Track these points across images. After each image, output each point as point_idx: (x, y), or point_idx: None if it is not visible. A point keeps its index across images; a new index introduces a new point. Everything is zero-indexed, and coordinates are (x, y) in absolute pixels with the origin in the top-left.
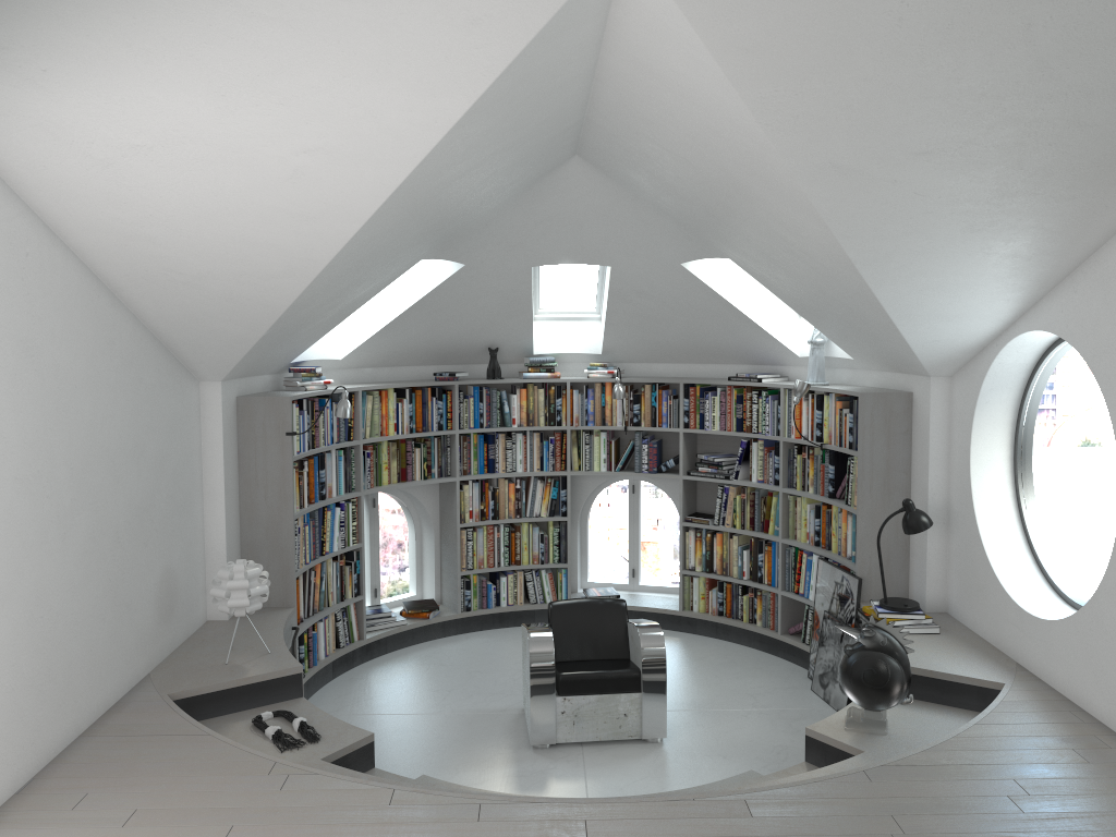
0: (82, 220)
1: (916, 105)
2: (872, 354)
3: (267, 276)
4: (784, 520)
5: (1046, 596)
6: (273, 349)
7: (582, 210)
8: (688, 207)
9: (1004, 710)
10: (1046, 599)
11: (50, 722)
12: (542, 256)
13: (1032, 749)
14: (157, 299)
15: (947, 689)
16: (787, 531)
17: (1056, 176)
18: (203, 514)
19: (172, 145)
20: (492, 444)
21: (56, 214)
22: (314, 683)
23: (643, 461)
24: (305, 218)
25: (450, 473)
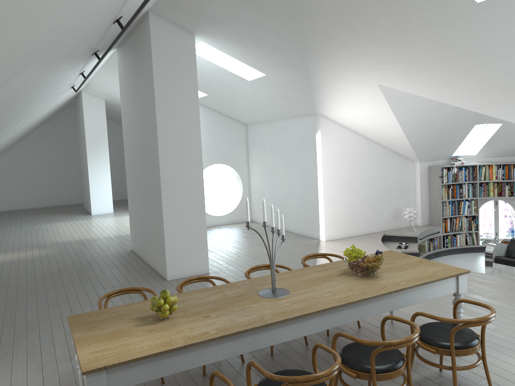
0: (357, 130)
1: (471, 95)
2: None
3: (397, 138)
4: None
5: None
6: (431, 153)
7: None
8: None
9: None
10: None
11: (351, 229)
12: None
13: None
14: (384, 143)
15: None
16: None
17: None
18: (415, 197)
19: (356, 117)
20: None
21: (353, 129)
22: (452, 251)
23: None
24: (389, 127)
25: None
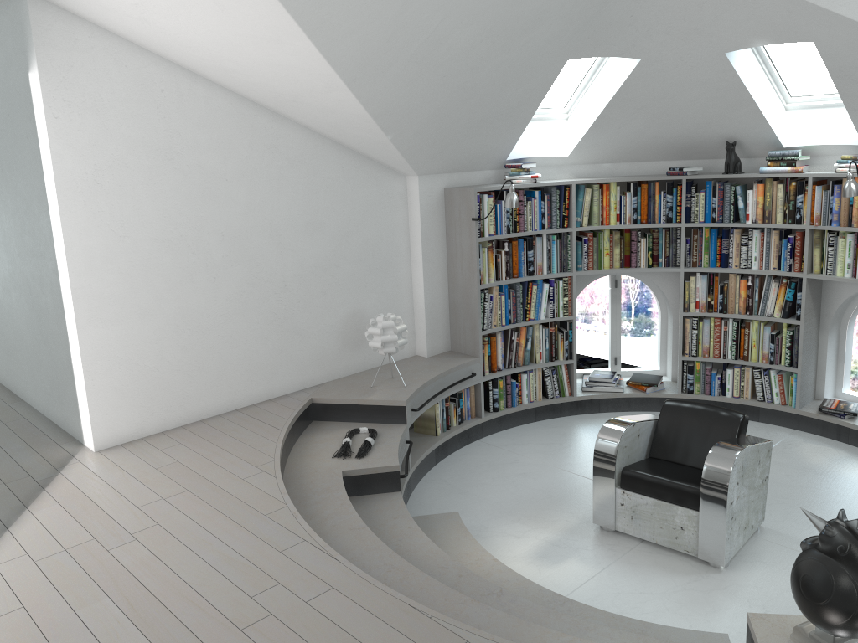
0: (193, 63)
1: None
2: None
3: (323, 91)
4: None
5: None
6: (449, 149)
7: None
8: None
9: None
10: None
11: (201, 395)
12: (728, 40)
13: None
14: (300, 114)
15: None
16: None
17: None
18: (410, 277)
19: None
20: (724, 239)
21: (179, 60)
22: (510, 420)
23: None
24: (274, 41)
25: (679, 264)
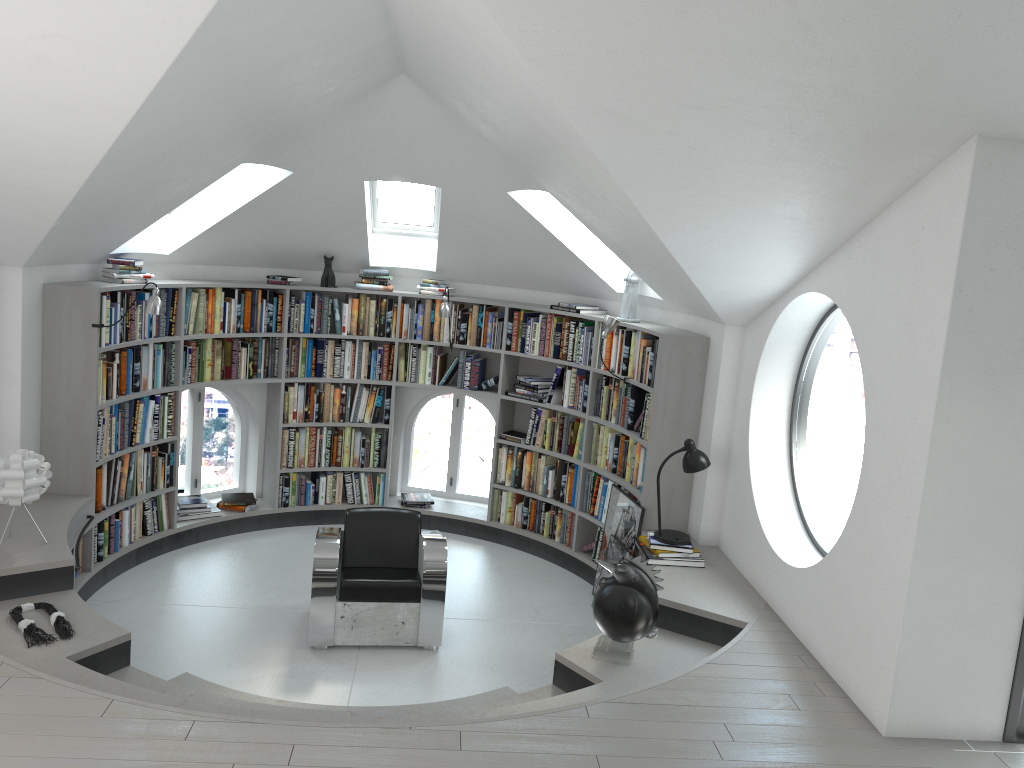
0: None
1: (681, 56)
2: (677, 298)
3: (40, 166)
4: (587, 446)
5: (801, 542)
6: (79, 239)
7: (412, 130)
8: (502, 137)
9: (738, 650)
10: (800, 546)
11: None
12: (373, 171)
13: (752, 692)
14: None
15: (697, 623)
16: (589, 456)
17: (828, 144)
18: None
19: None
20: (321, 349)
21: None
22: (114, 569)
23: (465, 378)
24: (64, 109)
25: (277, 374)
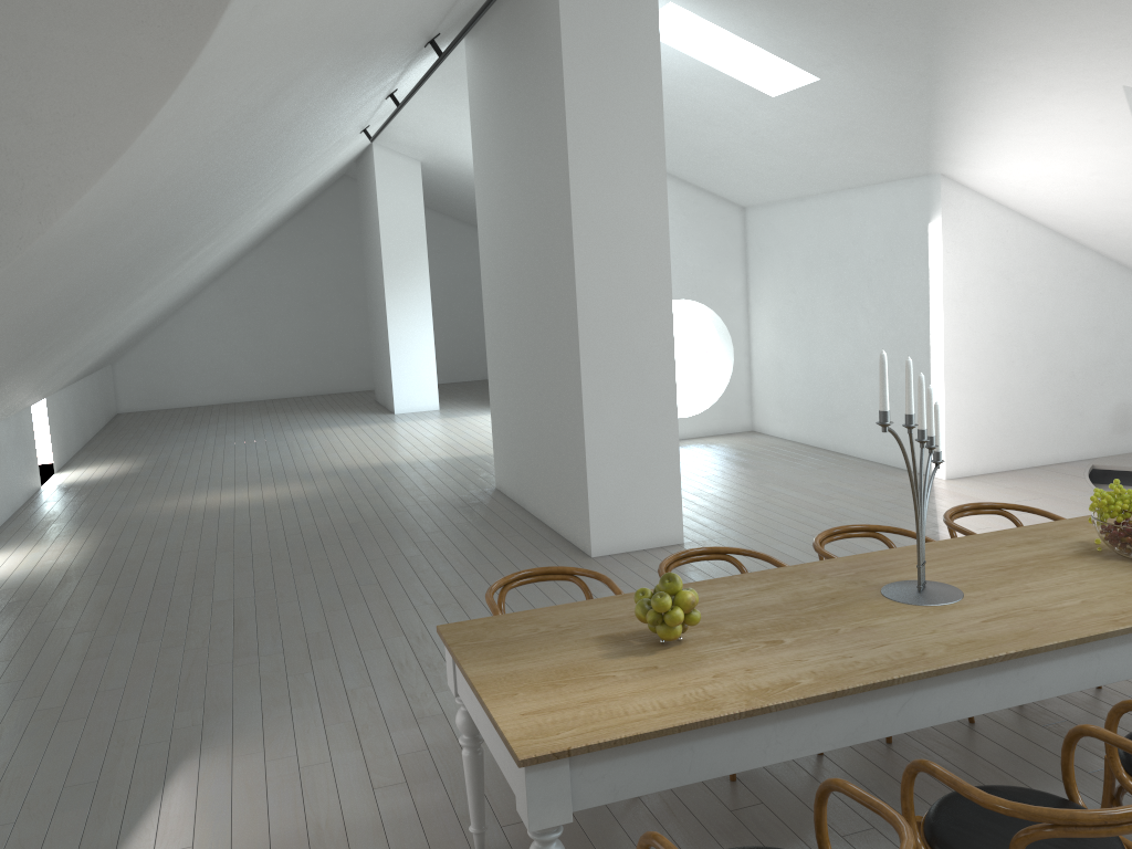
0: (1033, 211)
1: None
2: None
3: None
4: None
5: None
6: None
7: None
8: None
9: None
10: None
11: (1010, 452)
12: None
13: None
14: (1100, 244)
15: None
16: None
17: None
18: None
19: (1038, 179)
20: None
21: (1021, 210)
22: None
23: None
24: (1126, 200)
25: None
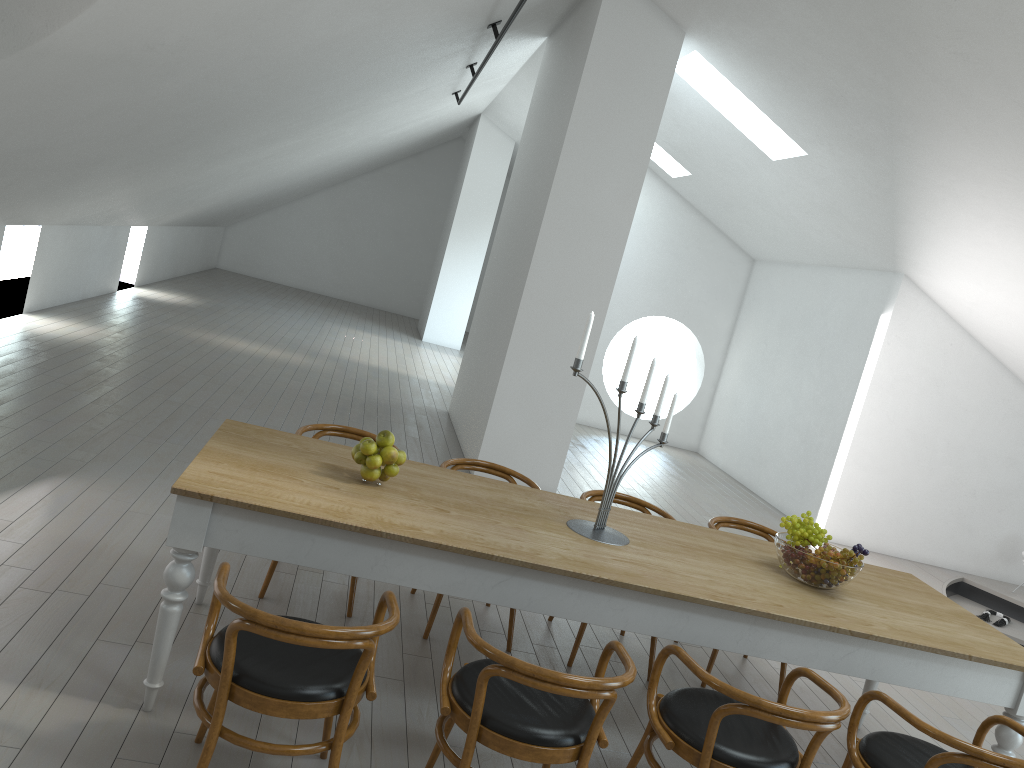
0: (980, 334)
1: None
2: None
3: None
4: None
5: None
6: None
7: None
8: None
9: None
10: None
11: (890, 538)
12: None
13: None
14: None
15: None
16: None
17: None
18: None
19: (981, 303)
20: None
21: (970, 330)
22: None
23: None
24: None
25: None
